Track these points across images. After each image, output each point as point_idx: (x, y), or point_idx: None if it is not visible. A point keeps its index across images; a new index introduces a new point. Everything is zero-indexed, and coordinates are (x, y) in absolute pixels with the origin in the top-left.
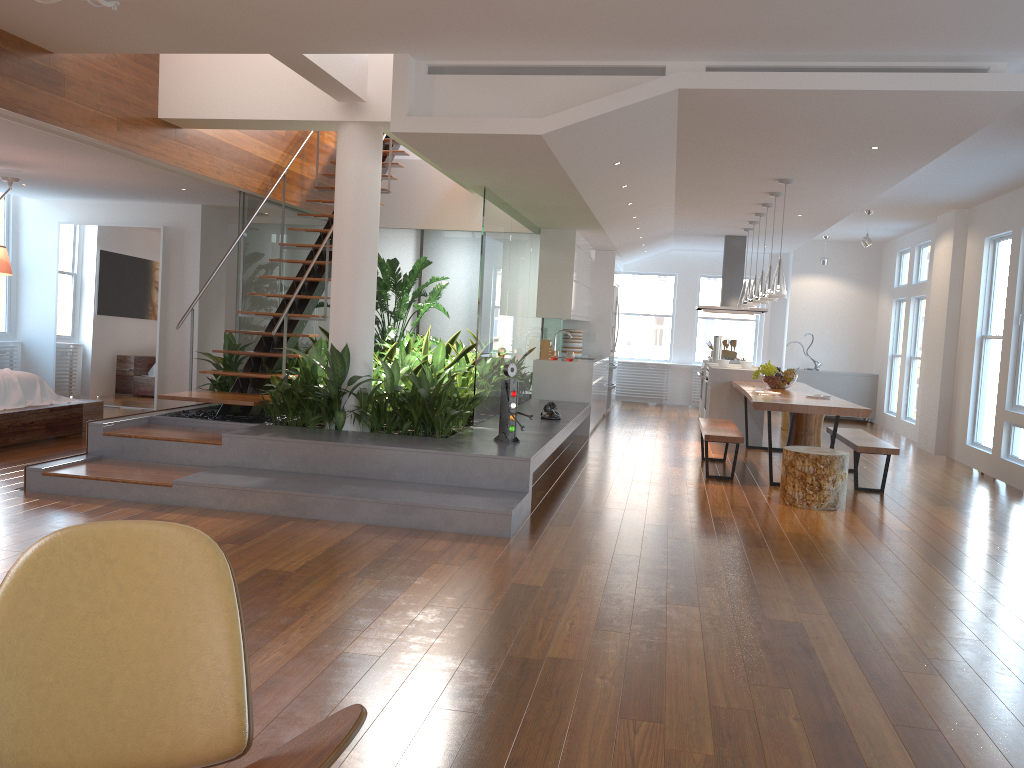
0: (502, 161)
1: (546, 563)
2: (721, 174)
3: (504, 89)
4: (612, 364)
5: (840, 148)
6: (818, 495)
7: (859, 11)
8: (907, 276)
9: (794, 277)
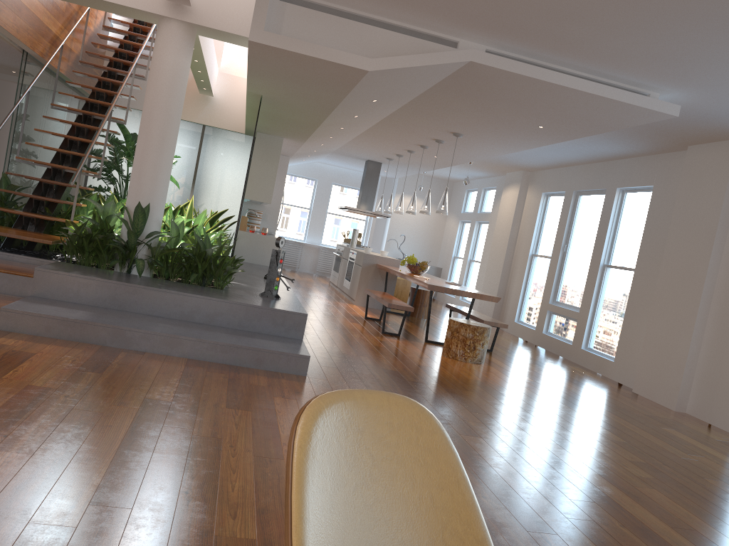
0: (306, 81)
1: None
2: (420, 121)
3: (340, 28)
4: None
5: (519, 122)
6: (472, 353)
7: (619, 41)
8: (472, 207)
9: (397, 195)
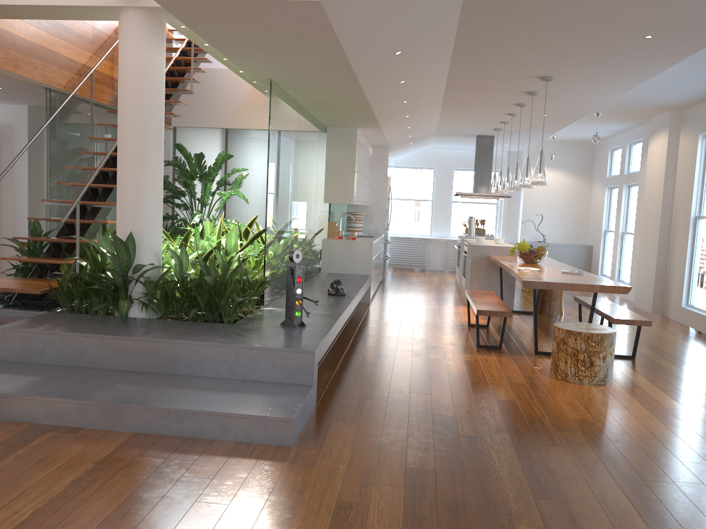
0: (283, 44)
1: (331, 491)
2: (490, 71)
3: None
4: (386, 240)
5: (614, 38)
6: (590, 371)
7: None
8: (618, 168)
9: None
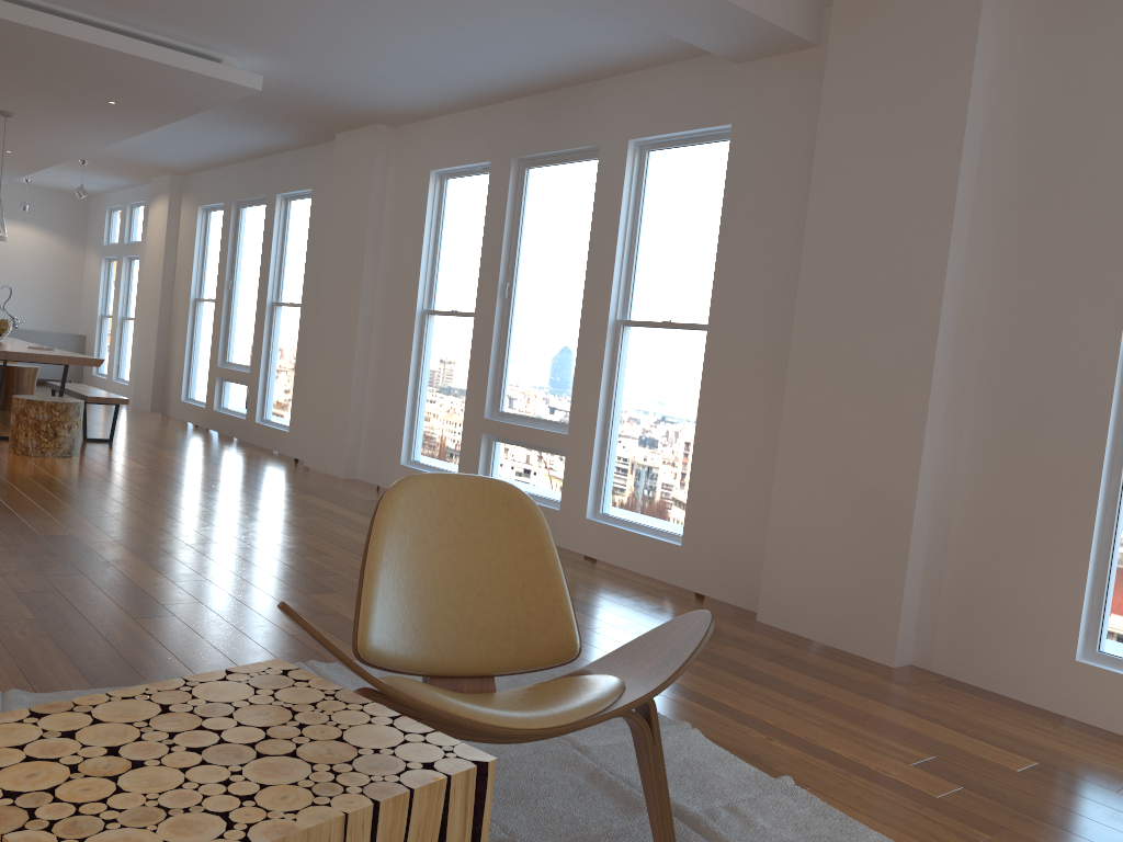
0: None
1: None
2: None
3: None
4: None
5: (77, 95)
6: (54, 442)
7: None
8: (118, 235)
9: None
